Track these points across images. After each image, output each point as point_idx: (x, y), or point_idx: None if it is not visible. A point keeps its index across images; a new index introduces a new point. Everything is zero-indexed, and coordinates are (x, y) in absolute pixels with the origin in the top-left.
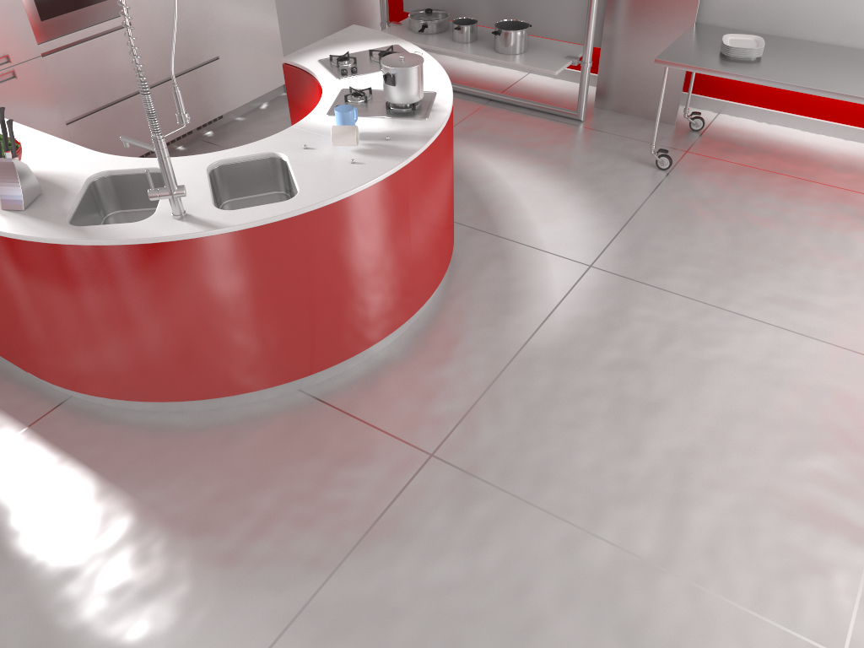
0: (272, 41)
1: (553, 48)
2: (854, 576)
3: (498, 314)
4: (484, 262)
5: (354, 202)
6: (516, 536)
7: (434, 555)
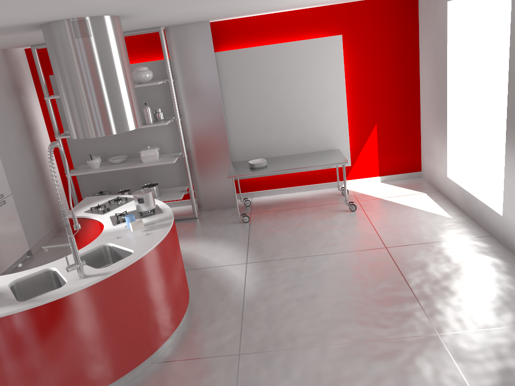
0: (18, 228)
1: (171, 190)
2: (420, 311)
3: (222, 294)
4: (199, 280)
5: (159, 247)
6: (300, 361)
7: (273, 385)
